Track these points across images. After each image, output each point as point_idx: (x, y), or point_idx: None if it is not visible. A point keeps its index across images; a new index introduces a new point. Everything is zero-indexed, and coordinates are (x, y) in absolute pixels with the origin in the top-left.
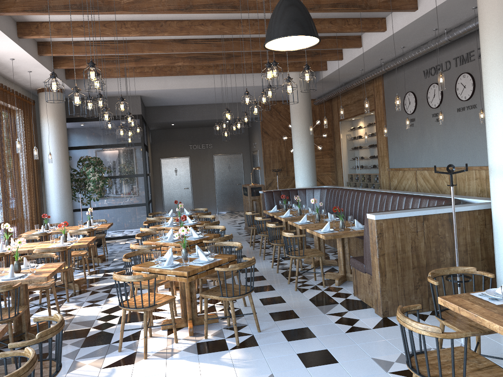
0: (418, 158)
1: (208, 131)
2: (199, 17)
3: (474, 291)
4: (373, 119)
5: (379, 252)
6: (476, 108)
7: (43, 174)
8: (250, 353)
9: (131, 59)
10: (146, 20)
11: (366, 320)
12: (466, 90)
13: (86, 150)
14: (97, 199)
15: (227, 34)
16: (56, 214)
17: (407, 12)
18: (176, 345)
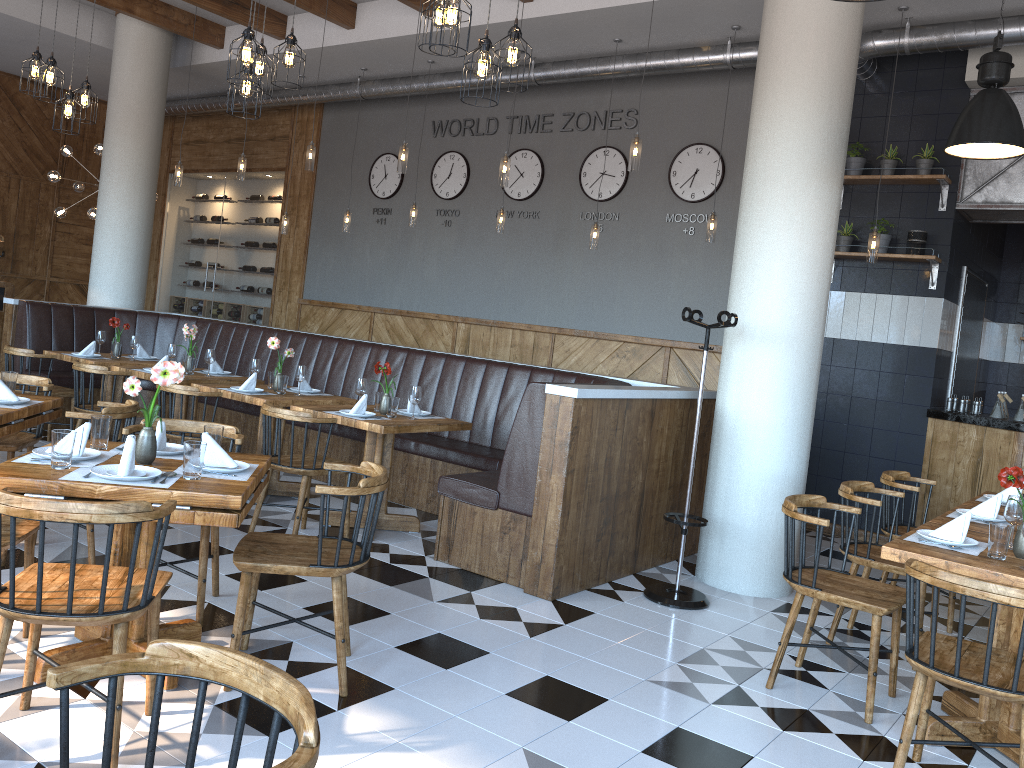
0: (384, 290)
1: None
2: None
3: (818, 538)
4: (275, 189)
5: (569, 466)
6: (537, 219)
7: None
8: (403, 710)
9: None
10: None
11: (530, 608)
12: (524, 182)
13: None
14: None
15: None
16: None
17: None
18: (160, 721)
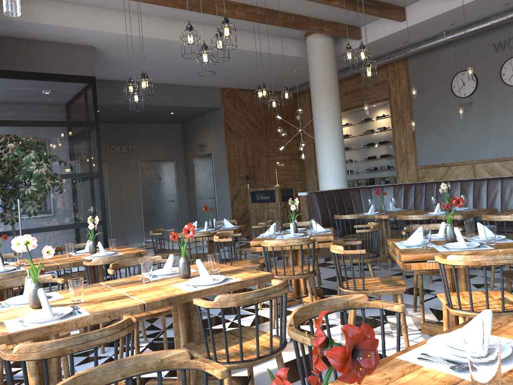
0: (478, 149)
1: (130, 128)
2: None
3: None
4: (383, 111)
5: None
6: None
7: None
8: None
9: None
10: None
11: None
12: None
13: None
14: (36, 212)
15: None
16: None
17: None
18: None
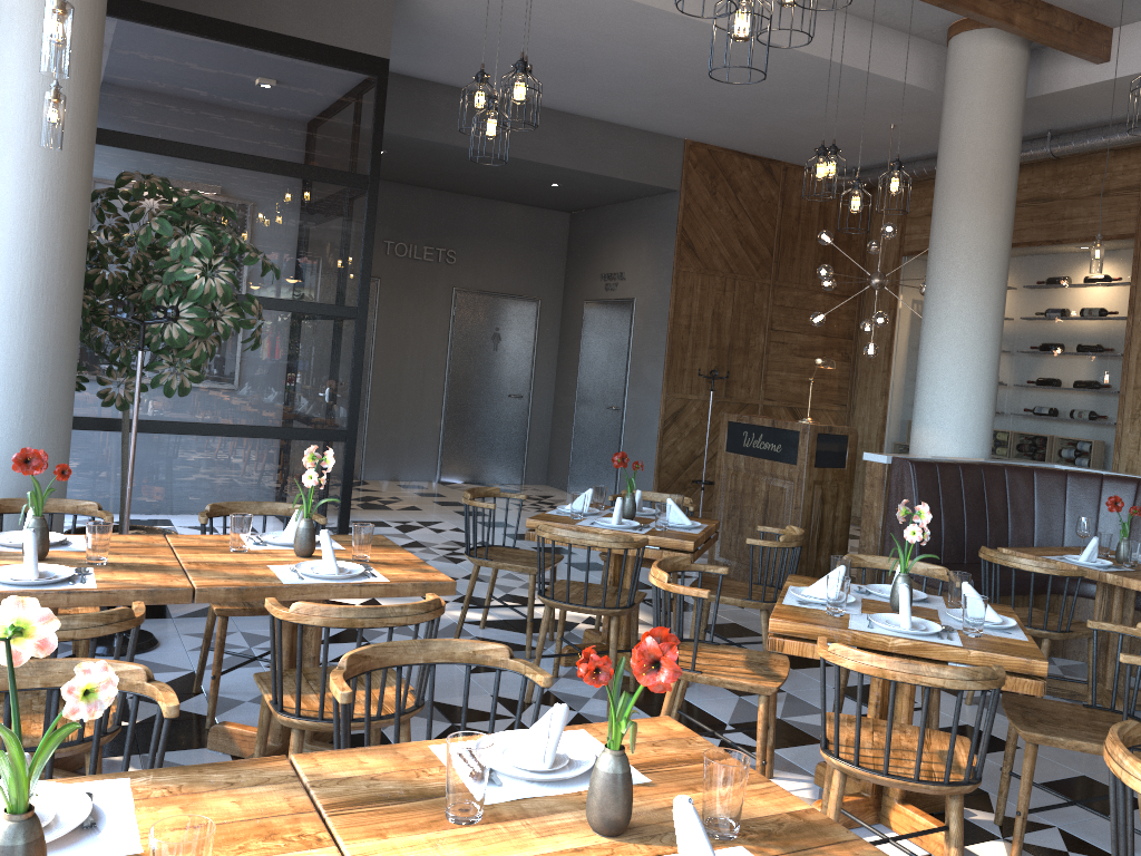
0: None
1: (450, 206)
2: None
3: None
4: (1110, 266)
5: None
6: None
7: None
8: None
9: None
10: None
11: None
12: None
13: (123, 154)
14: (185, 389)
15: None
16: None
17: None
18: None
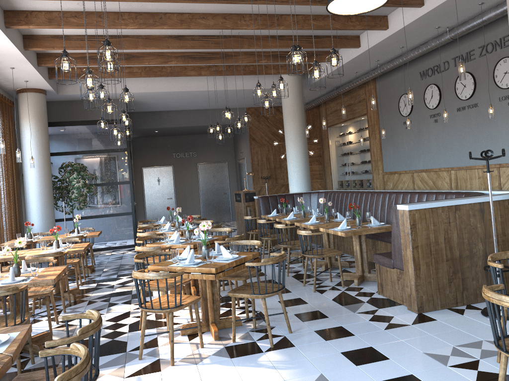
0: (415, 160)
1: (191, 139)
2: (201, 10)
3: None
4: (365, 123)
5: (413, 244)
6: (477, 107)
7: (21, 182)
8: (289, 354)
9: (121, 57)
10: (145, 12)
11: (401, 316)
12: (466, 89)
13: (67, 156)
14: (81, 207)
15: (229, 29)
16: (37, 223)
17: (412, 9)
18: (203, 350)
